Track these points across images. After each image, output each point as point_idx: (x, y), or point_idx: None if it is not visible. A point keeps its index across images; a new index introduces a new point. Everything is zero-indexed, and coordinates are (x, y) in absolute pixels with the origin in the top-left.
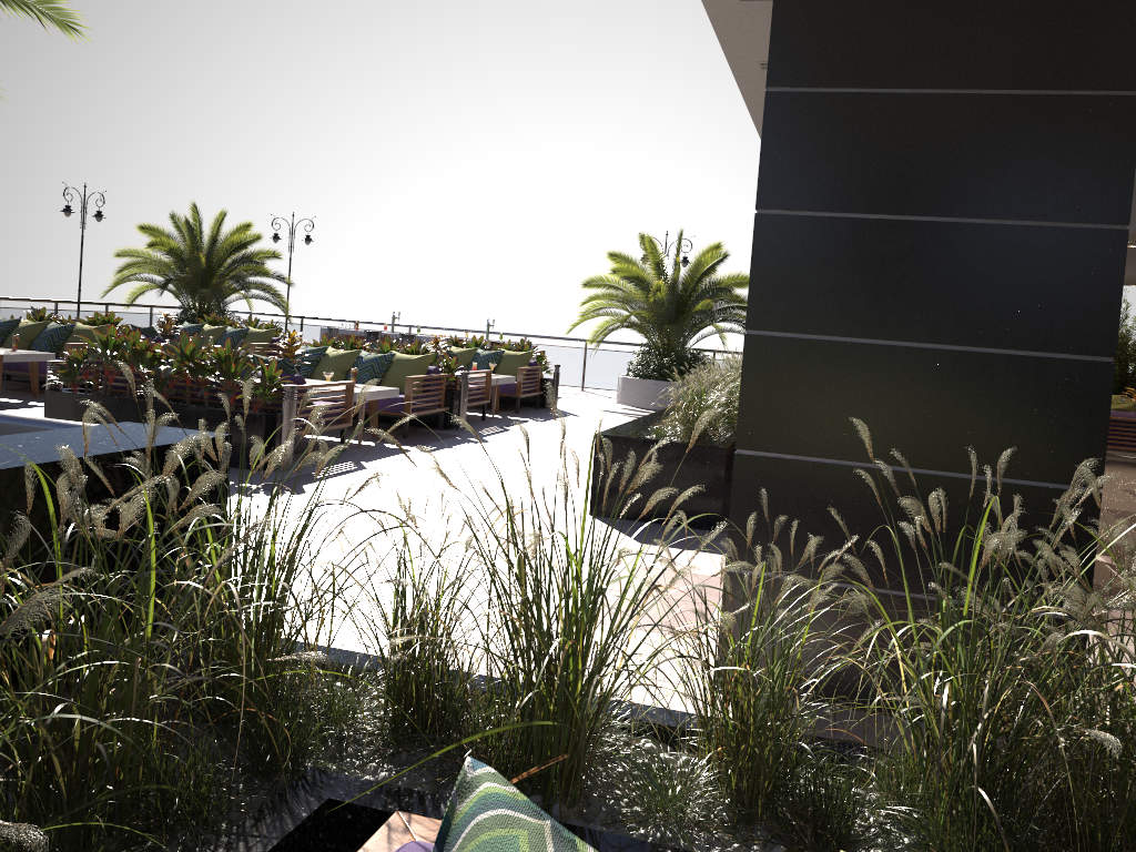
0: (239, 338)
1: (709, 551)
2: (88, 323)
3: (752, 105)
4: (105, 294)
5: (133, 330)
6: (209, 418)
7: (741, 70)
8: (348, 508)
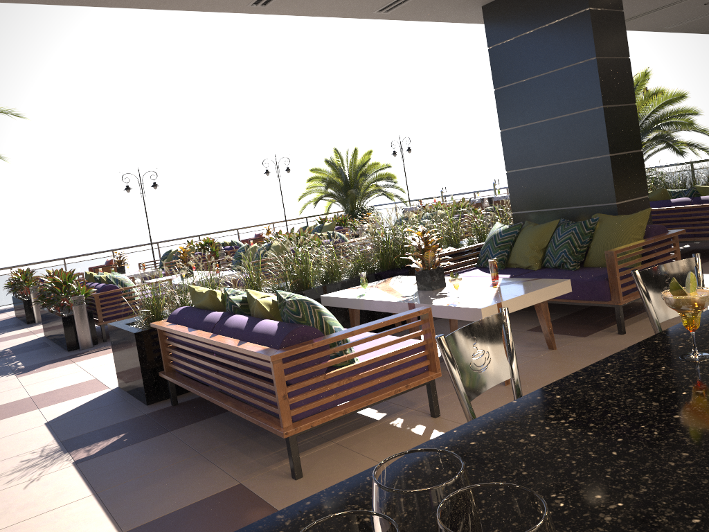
0: (318, 231)
1: (58, 434)
2: (200, 245)
3: (228, 10)
4: (300, 212)
5: (231, 243)
6: (56, 320)
7: (105, 4)
8: (0, 387)
